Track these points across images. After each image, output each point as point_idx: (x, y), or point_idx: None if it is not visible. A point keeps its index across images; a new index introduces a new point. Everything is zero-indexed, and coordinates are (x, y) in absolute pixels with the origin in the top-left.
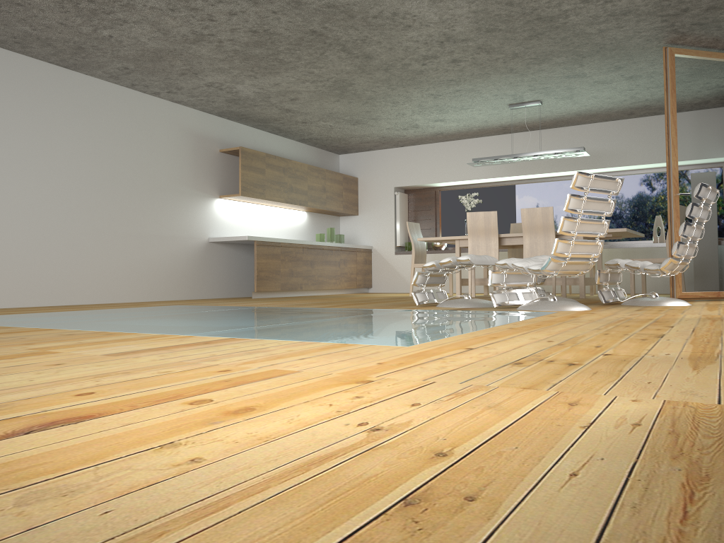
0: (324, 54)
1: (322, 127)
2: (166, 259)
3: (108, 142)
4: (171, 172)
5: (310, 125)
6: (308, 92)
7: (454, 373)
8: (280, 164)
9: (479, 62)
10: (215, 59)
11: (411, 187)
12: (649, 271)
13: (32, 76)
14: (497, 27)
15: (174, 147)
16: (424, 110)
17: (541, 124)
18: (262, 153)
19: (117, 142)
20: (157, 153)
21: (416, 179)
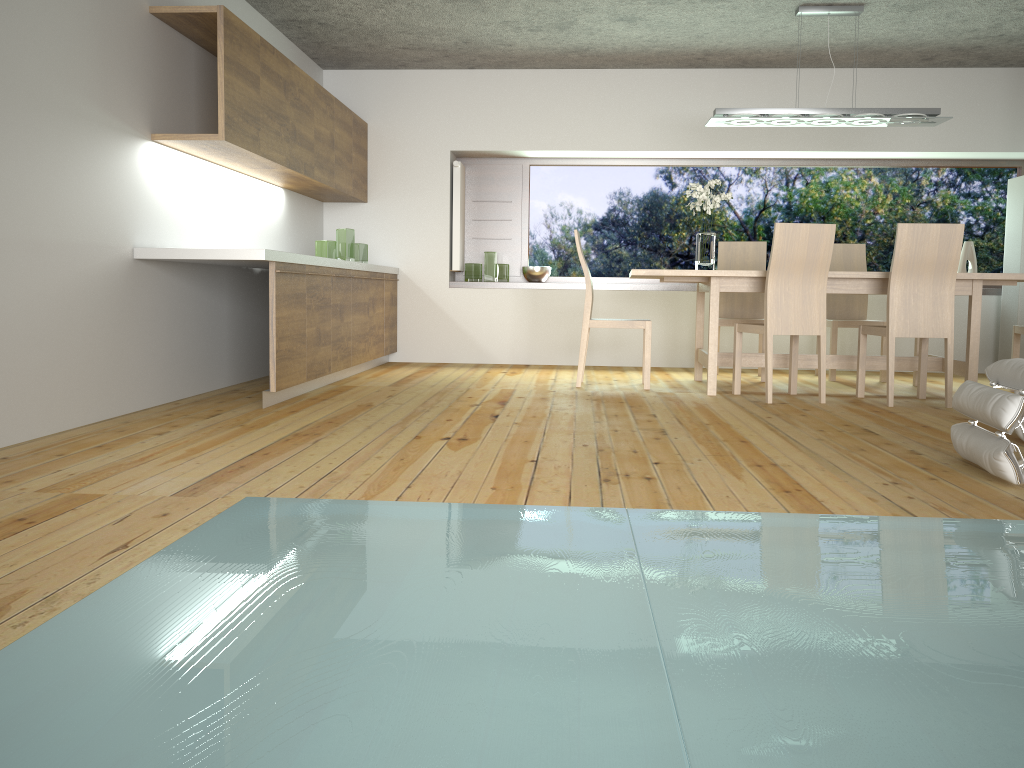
0: None
1: None
2: (46, 311)
3: None
4: (50, 49)
5: None
6: None
7: None
8: (280, 70)
9: None
10: None
11: (483, 153)
12: None
13: None
14: None
15: None
16: None
17: (774, 56)
18: (255, 36)
19: None
20: None
21: (499, 140)
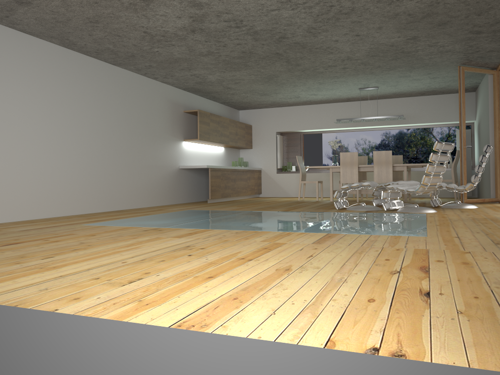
0: (274, 63)
1: (241, 96)
2: (160, 180)
3: (132, 109)
4: (161, 126)
5: (235, 95)
6: (248, 80)
7: (488, 248)
8: (216, 119)
9: (357, 69)
10: (208, 63)
11: (286, 131)
12: (458, 190)
13: (97, 71)
14: (378, 54)
15: (163, 110)
16: (309, 90)
17: (370, 97)
18: (208, 113)
19: (136, 109)
20: (154, 114)
21: (290, 127)
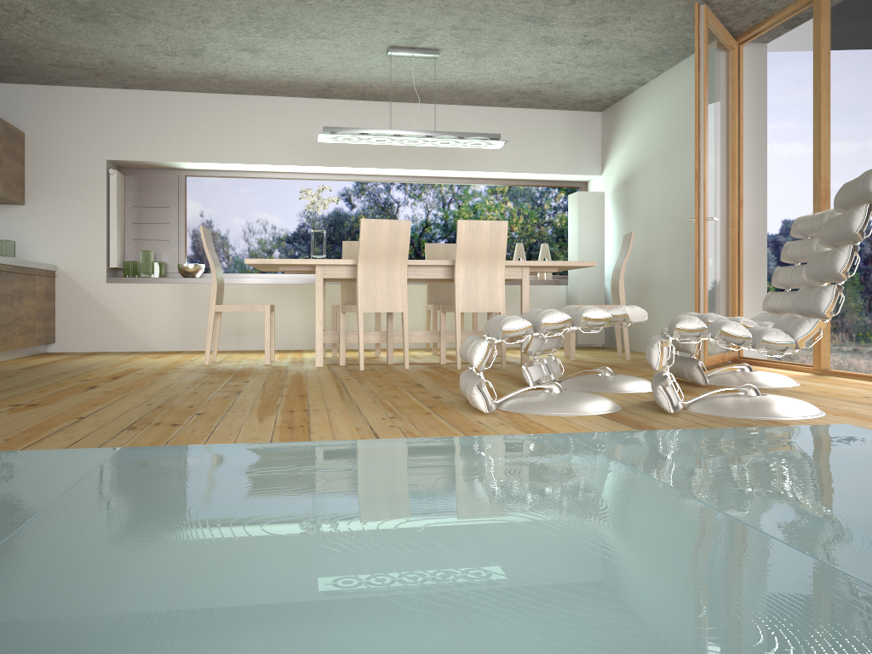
0: None
1: (4, 10)
2: None
3: None
4: None
5: None
6: None
7: None
8: None
9: None
10: None
11: (139, 163)
12: None
13: None
14: None
15: None
16: (251, 23)
17: (385, 91)
18: None
19: None
20: None
21: (153, 151)
